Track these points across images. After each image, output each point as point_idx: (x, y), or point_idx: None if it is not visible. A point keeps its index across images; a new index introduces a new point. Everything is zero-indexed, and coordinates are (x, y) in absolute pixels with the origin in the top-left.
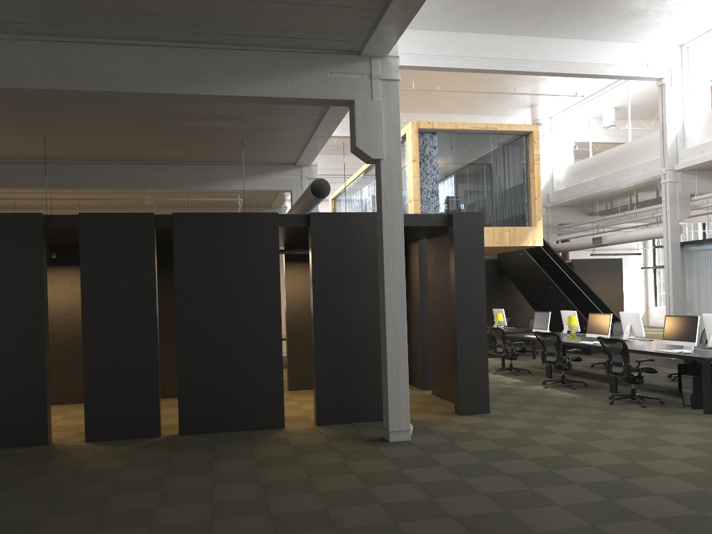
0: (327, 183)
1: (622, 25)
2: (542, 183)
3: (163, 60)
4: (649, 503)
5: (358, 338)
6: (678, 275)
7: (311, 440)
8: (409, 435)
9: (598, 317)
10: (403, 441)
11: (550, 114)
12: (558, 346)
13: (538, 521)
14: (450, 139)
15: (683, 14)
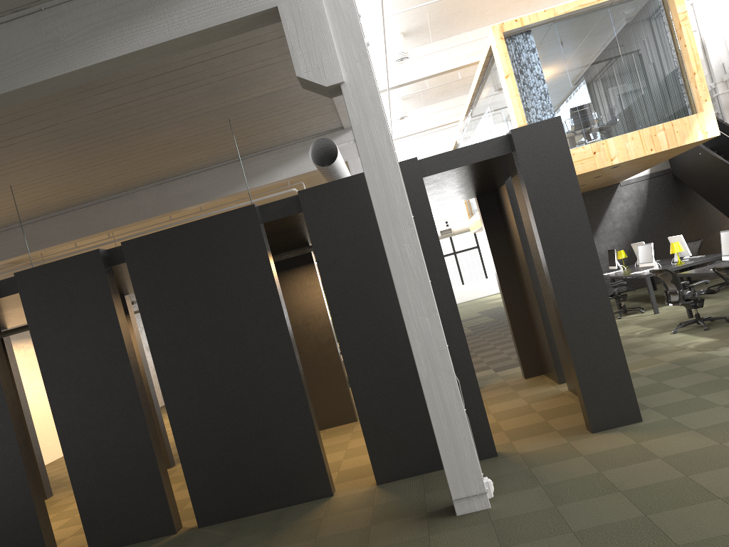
0: (333, 142)
1: None
2: (711, 51)
3: (3, 43)
4: None
5: (408, 351)
6: None
7: (348, 523)
8: (488, 500)
9: None
10: (479, 511)
11: None
12: None
13: None
14: (552, 32)
15: None
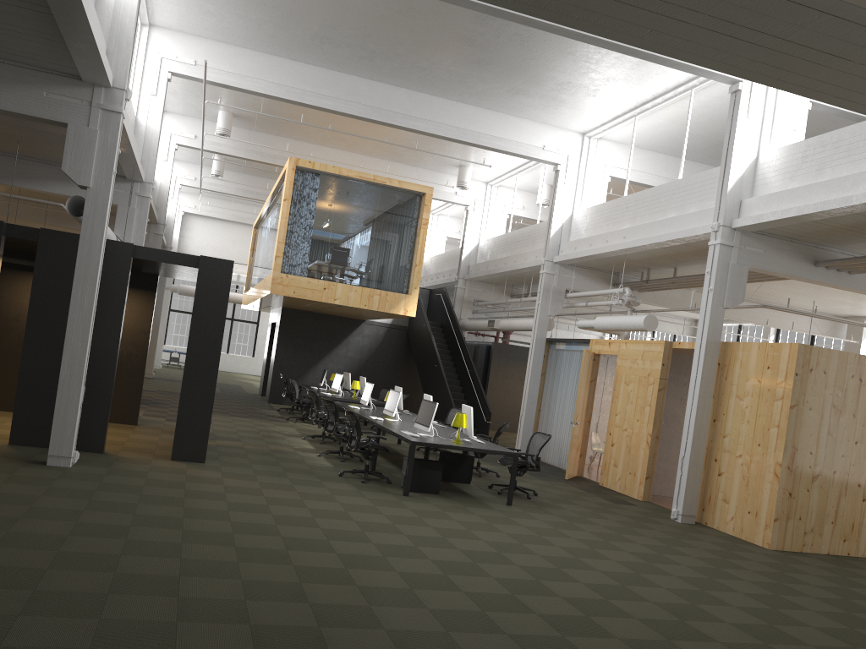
0: None
1: (511, 100)
2: (465, 252)
3: None
4: (158, 532)
5: None
6: (538, 372)
7: None
8: (70, 462)
9: (393, 394)
10: (62, 467)
11: (485, 179)
12: (337, 415)
13: (28, 527)
14: (334, 184)
15: (567, 102)
